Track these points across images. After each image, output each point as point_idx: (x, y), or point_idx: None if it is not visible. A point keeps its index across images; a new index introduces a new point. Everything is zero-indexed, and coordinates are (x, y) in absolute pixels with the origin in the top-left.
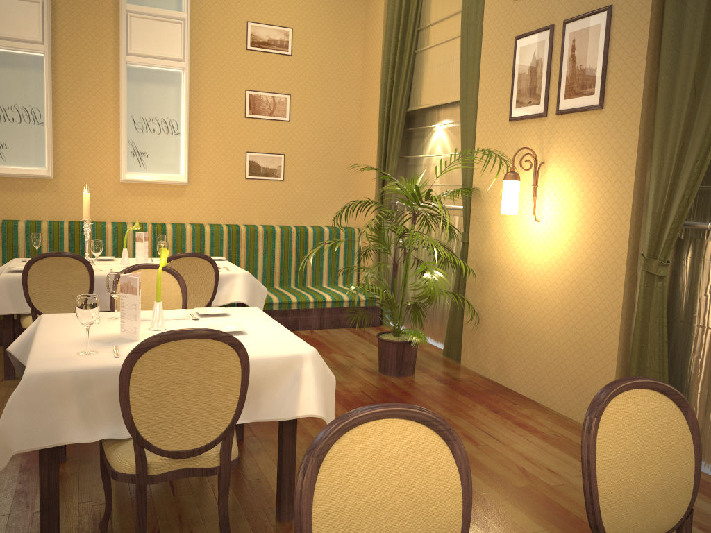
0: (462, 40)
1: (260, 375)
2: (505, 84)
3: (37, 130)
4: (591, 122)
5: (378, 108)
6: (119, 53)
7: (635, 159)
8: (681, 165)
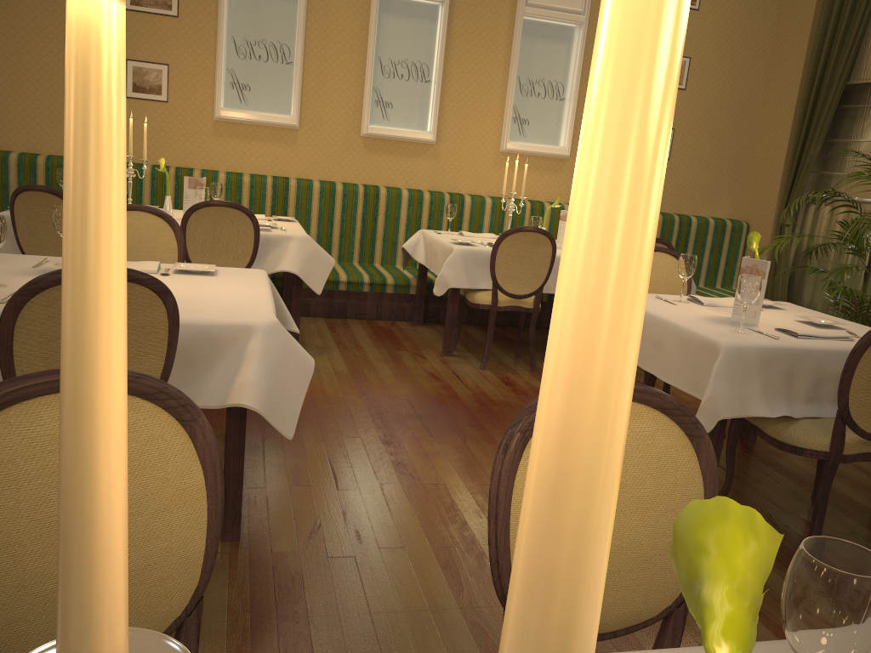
0: None
1: None
2: None
3: (423, 89)
4: None
5: (798, 78)
6: (516, 4)
7: None
8: None
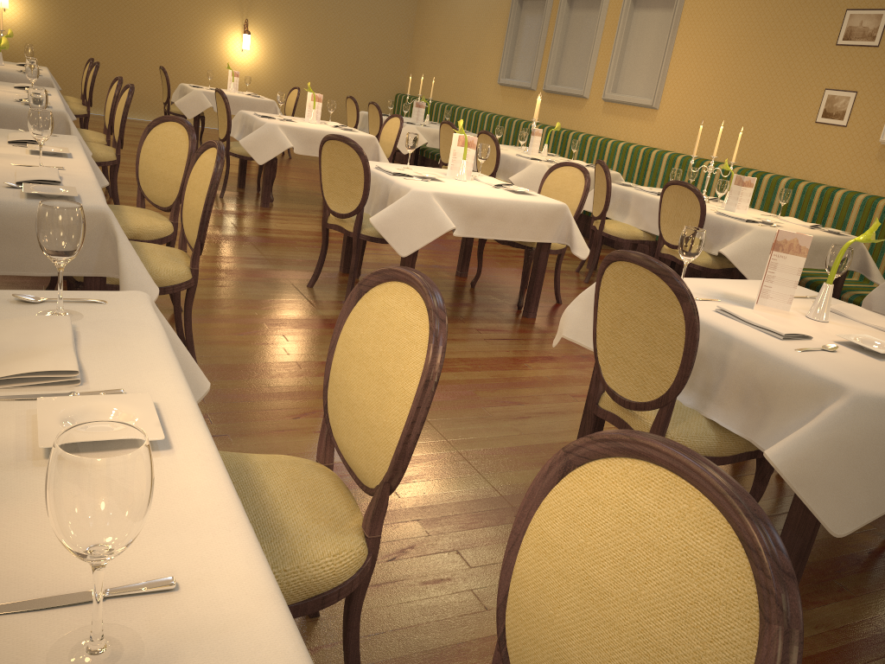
0: None
1: (777, 384)
2: None
3: None
4: None
5: None
6: None
7: None
8: None
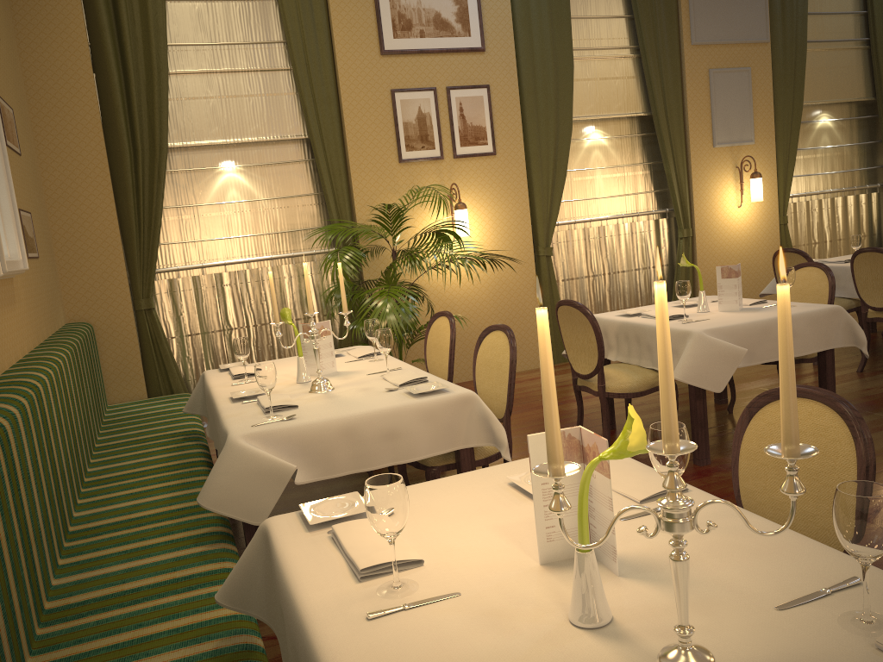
0: (302, 78)
1: None
2: (385, 129)
3: None
4: (487, 164)
5: (101, 141)
6: None
7: (527, 188)
8: (552, 189)
